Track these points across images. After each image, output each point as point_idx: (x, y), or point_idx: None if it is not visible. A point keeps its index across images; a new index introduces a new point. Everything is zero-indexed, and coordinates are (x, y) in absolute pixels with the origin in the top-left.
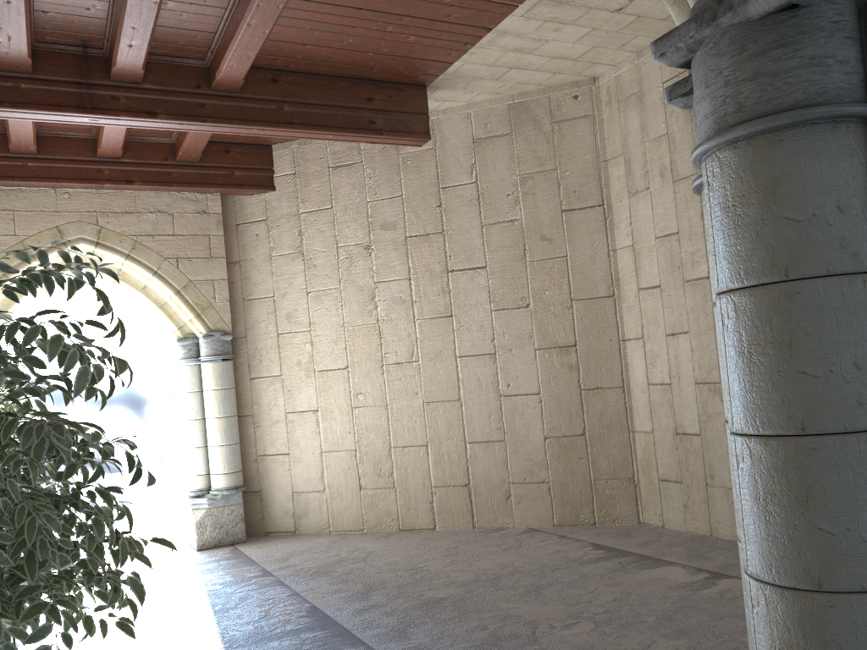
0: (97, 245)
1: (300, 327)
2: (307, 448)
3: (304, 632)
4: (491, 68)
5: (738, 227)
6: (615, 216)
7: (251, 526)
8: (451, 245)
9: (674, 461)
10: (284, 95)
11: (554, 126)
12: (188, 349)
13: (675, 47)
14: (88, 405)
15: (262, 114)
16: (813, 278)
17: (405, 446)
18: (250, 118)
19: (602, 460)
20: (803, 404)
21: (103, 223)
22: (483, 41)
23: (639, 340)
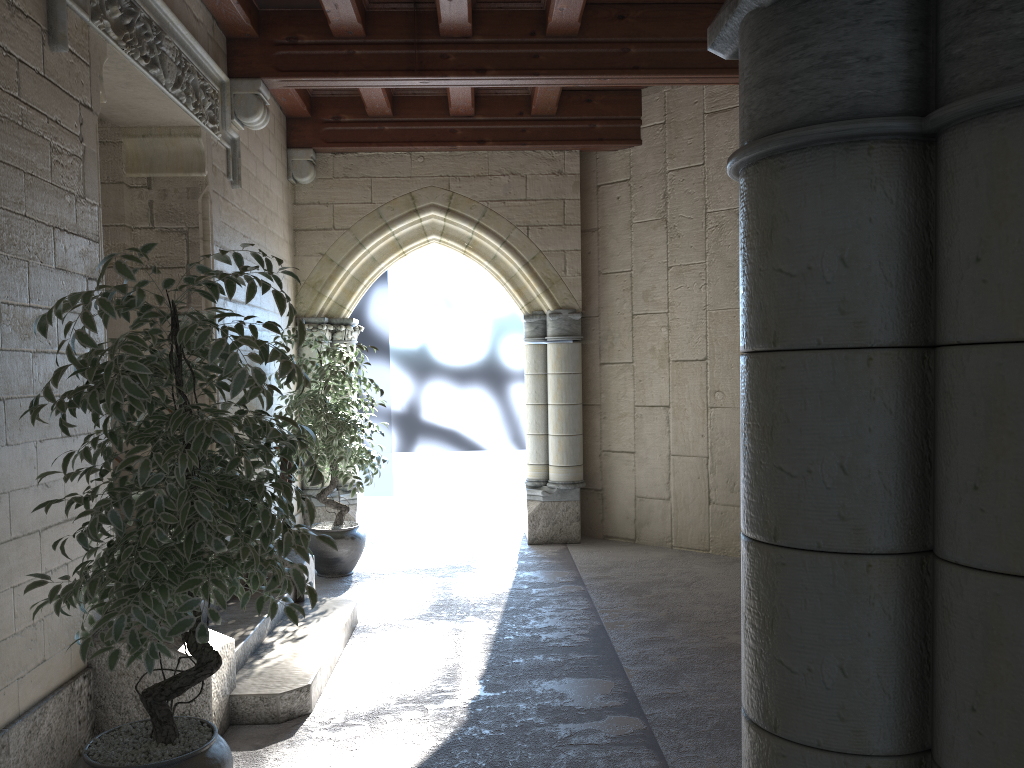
0: (447, 212)
1: (656, 307)
2: (654, 448)
3: (574, 652)
4: None
5: (744, 275)
6: None
7: (589, 527)
8: None
9: None
10: (631, 34)
11: None
12: (534, 327)
13: (719, 37)
14: (449, 378)
15: (603, 60)
16: (801, 351)
17: None
18: (588, 66)
19: None
20: (777, 507)
21: (455, 188)
22: None
23: None
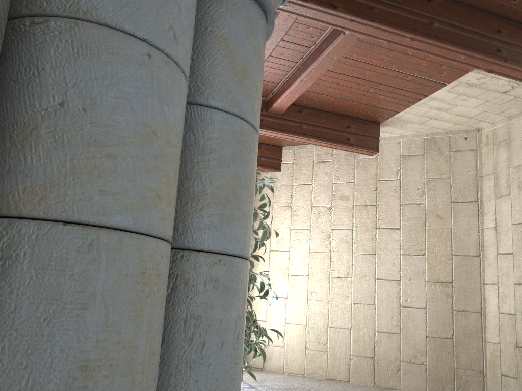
0: None
1: (283, 248)
2: (277, 319)
3: None
4: (420, 117)
5: None
6: (484, 208)
7: None
8: (380, 213)
9: (513, 364)
10: (304, 119)
11: (451, 153)
12: None
13: None
14: None
15: (291, 128)
16: None
17: (336, 327)
18: (284, 129)
19: (462, 356)
20: None
21: None
22: (420, 102)
23: (495, 285)
